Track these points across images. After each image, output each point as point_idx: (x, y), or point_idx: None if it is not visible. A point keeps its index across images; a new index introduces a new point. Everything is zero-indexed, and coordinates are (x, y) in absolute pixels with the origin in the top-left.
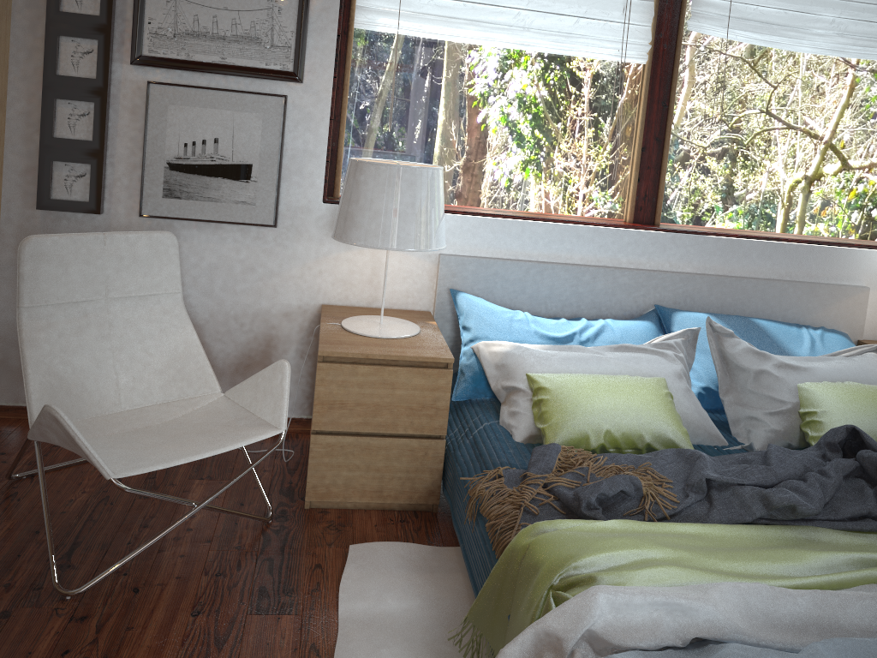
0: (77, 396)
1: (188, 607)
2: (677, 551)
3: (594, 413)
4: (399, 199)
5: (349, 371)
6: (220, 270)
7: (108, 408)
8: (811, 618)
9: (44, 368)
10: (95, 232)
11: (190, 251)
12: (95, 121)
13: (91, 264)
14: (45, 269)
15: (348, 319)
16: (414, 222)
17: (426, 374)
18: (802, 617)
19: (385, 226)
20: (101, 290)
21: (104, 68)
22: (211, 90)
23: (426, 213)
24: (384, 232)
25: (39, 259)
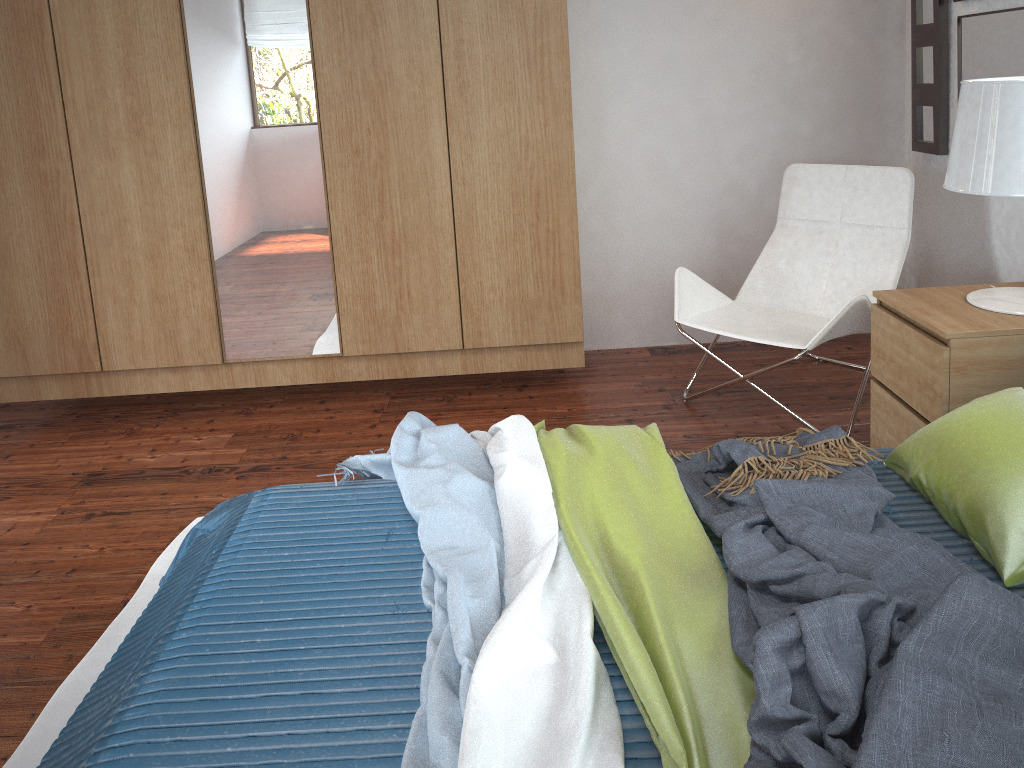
0: (786, 291)
1: (692, 433)
2: (601, 464)
3: (940, 436)
4: (963, 126)
5: (885, 320)
6: (1013, 221)
7: (808, 309)
8: (534, 545)
9: (769, 263)
10: (841, 165)
11: (994, 197)
12: (933, 64)
13: (830, 191)
14: (796, 191)
15: (1021, 287)
16: (975, 156)
17: (926, 345)
18: (534, 539)
19: (951, 161)
20: (836, 214)
21: (935, 11)
22: (994, 14)
23: (992, 145)
24: (950, 168)
25: (793, 182)
